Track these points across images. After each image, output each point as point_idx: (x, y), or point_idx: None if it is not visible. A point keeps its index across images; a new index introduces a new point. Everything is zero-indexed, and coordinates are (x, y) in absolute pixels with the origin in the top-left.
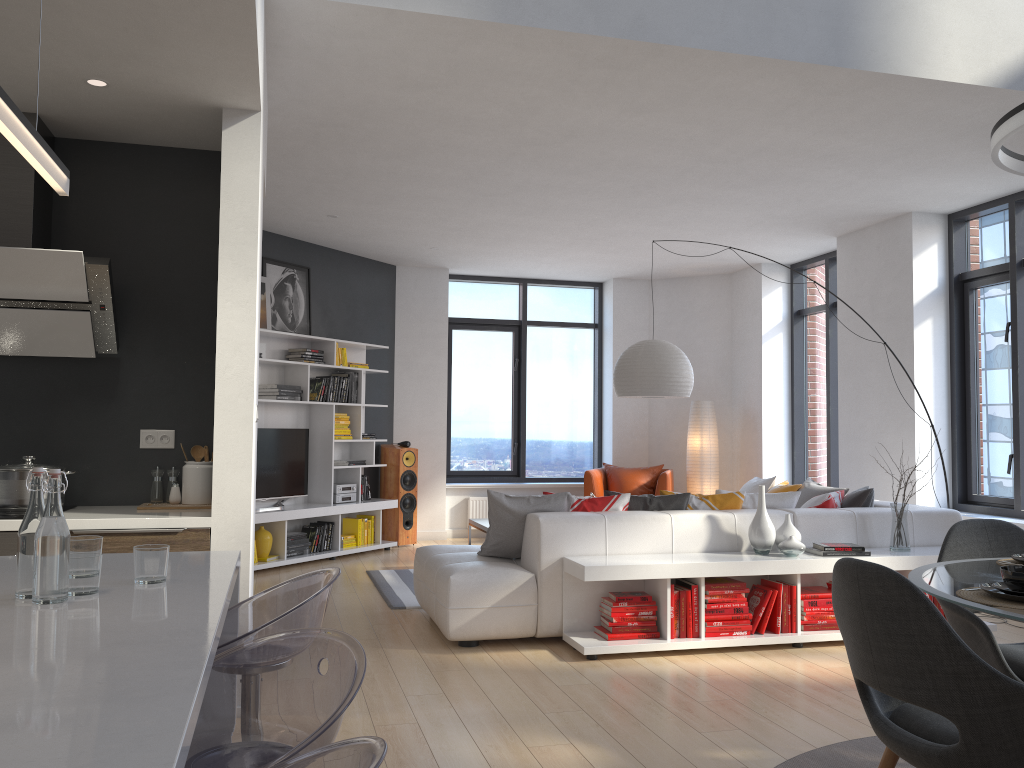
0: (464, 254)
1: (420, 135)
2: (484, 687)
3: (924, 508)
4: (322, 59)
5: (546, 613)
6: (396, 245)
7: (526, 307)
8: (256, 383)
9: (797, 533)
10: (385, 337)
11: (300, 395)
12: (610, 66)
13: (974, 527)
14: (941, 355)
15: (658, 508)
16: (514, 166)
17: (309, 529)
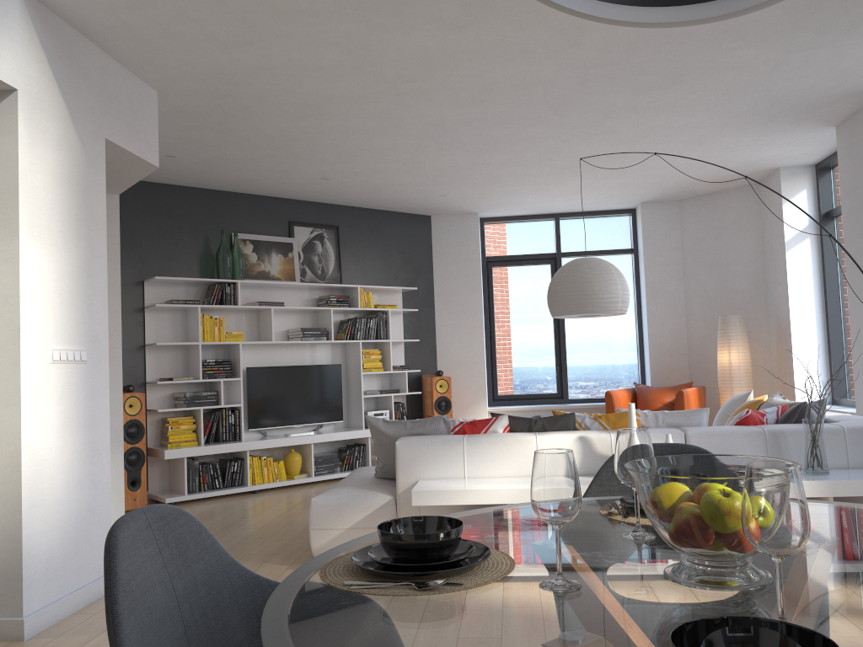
0: (475, 197)
1: (299, 91)
2: None
3: None
4: (136, 36)
5: None
6: (408, 197)
7: (559, 240)
8: (66, 329)
9: None
10: (423, 279)
11: (326, 335)
12: None
13: None
14: None
15: (543, 429)
16: (414, 106)
17: (342, 450)
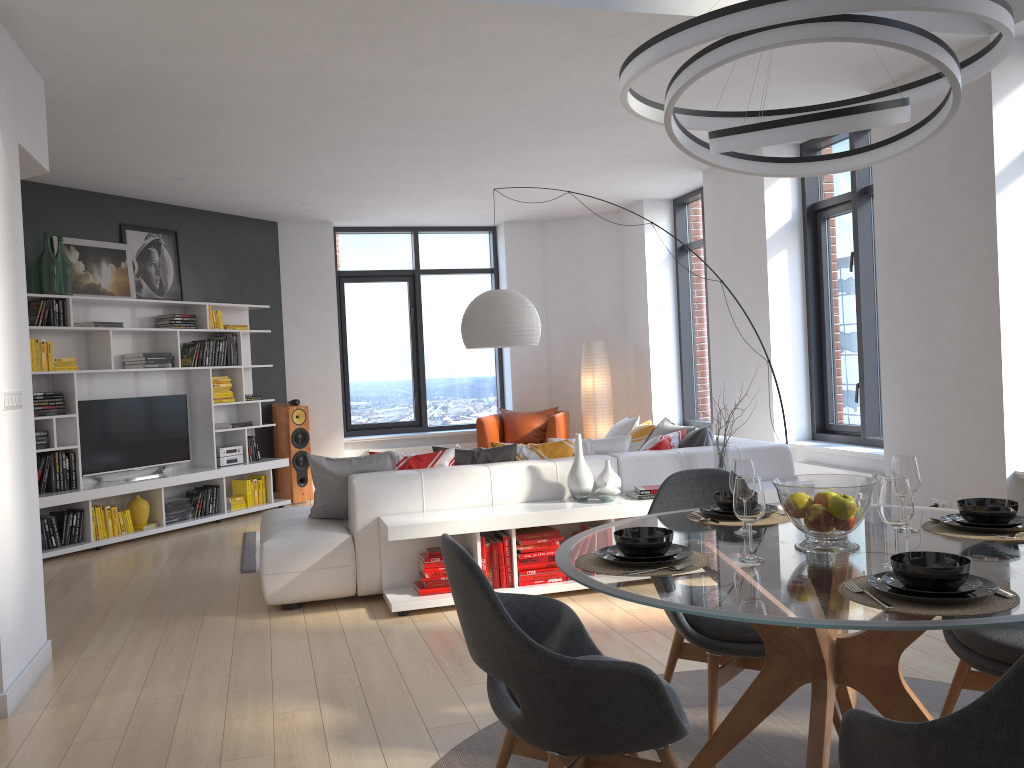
0: (339, 207)
1: (218, 97)
2: (275, 652)
3: (755, 444)
4: (66, 29)
5: (365, 572)
6: (264, 203)
7: (418, 256)
8: (9, 370)
9: (616, 478)
10: (270, 296)
11: (171, 362)
12: (367, 21)
13: (689, 478)
14: (796, 287)
15: (486, 461)
16: (333, 122)
17: (192, 494)
